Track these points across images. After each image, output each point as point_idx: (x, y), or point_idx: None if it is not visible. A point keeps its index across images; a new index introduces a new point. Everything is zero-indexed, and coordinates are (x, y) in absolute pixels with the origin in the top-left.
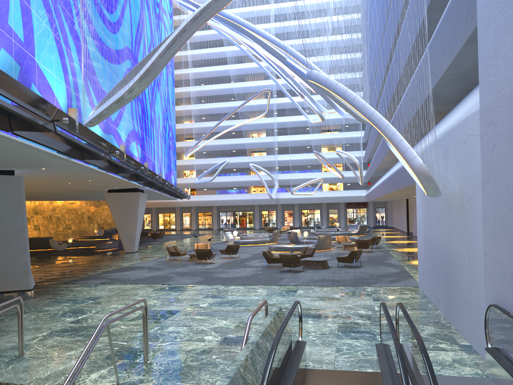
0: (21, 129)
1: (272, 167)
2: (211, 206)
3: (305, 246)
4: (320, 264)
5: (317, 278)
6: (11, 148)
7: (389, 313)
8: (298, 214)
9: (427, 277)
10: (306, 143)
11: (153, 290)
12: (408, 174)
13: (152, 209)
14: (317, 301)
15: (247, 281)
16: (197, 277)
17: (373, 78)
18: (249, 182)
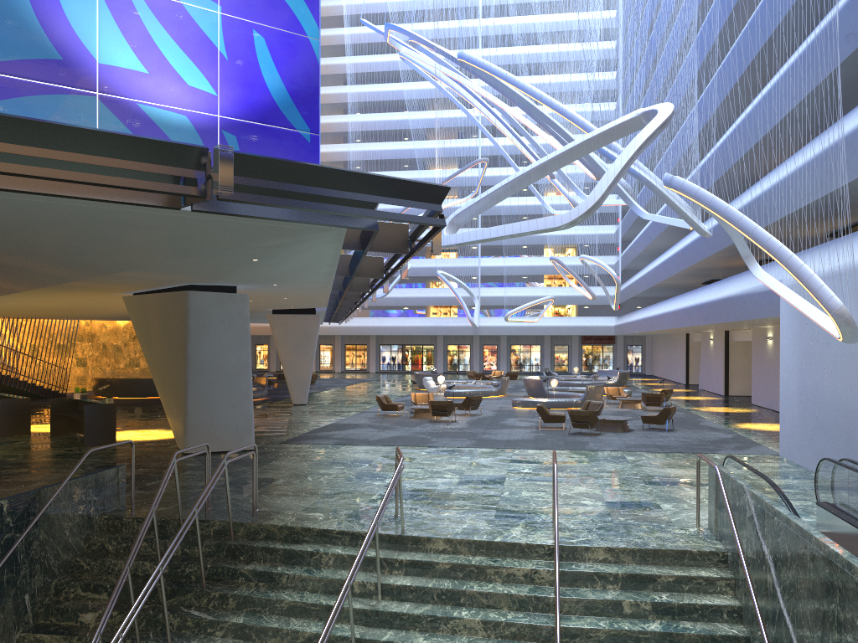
0: (378, 250)
1: (466, 276)
2: (367, 336)
3: (567, 400)
4: (620, 425)
5: (632, 443)
6: (310, 265)
7: (849, 465)
8: (506, 352)
9: (802, 441)
10: (524, 240)
11: (426, 453)
12: (752, 306)
13: (271, 337)
14: (667, 468)
15: (541, 445)
16: (462, 439)
17: (773, 198)
18: (432, 299)
